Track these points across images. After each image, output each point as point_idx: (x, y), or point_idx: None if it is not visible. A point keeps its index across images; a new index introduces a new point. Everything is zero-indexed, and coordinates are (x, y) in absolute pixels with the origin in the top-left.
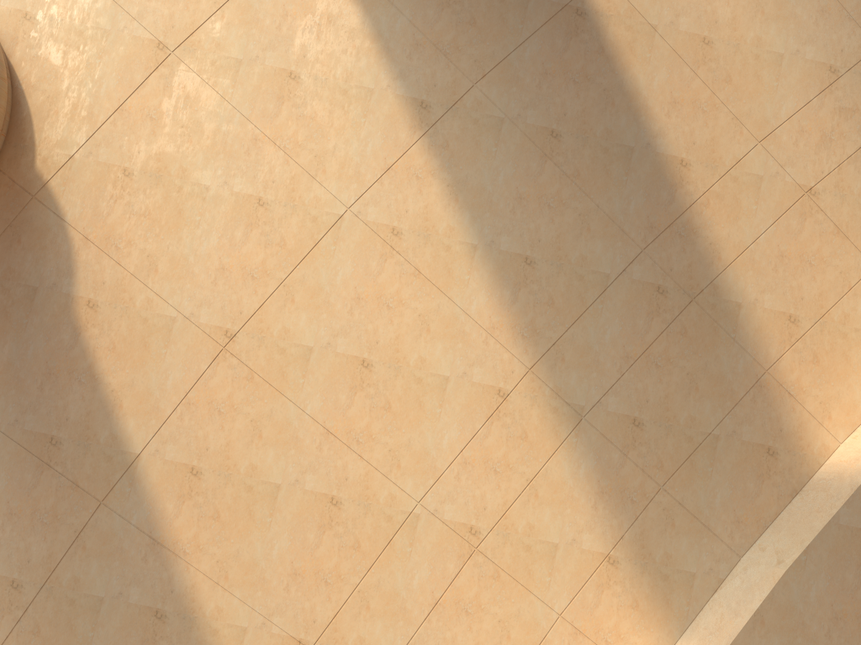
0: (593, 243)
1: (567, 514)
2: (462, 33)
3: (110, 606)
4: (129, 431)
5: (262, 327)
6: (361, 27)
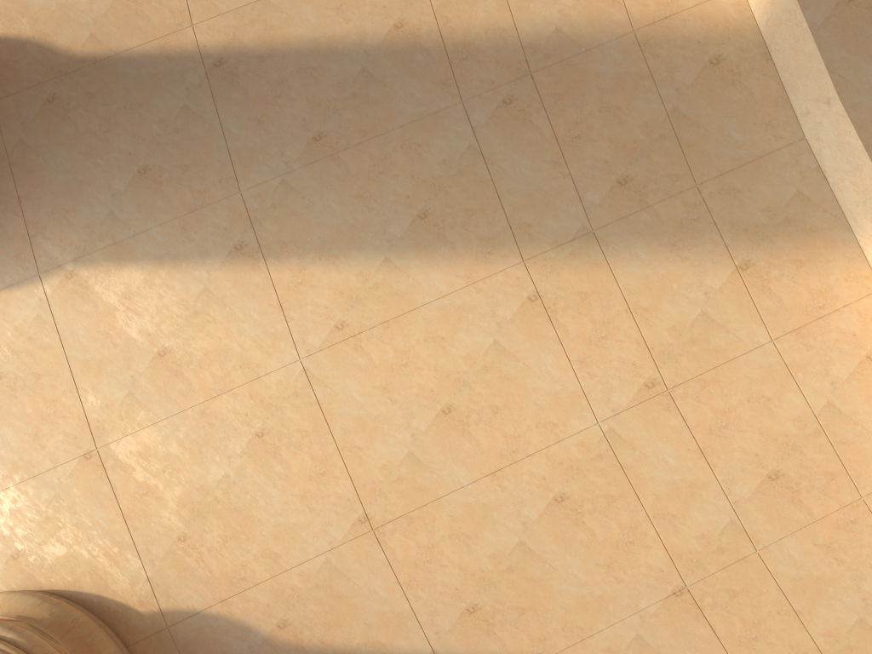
0: (434, 147)
1: (678, 288)
2: (190, 181)
3: None
4: (408, 647)
5: (371, 487)
6: (145, 271)
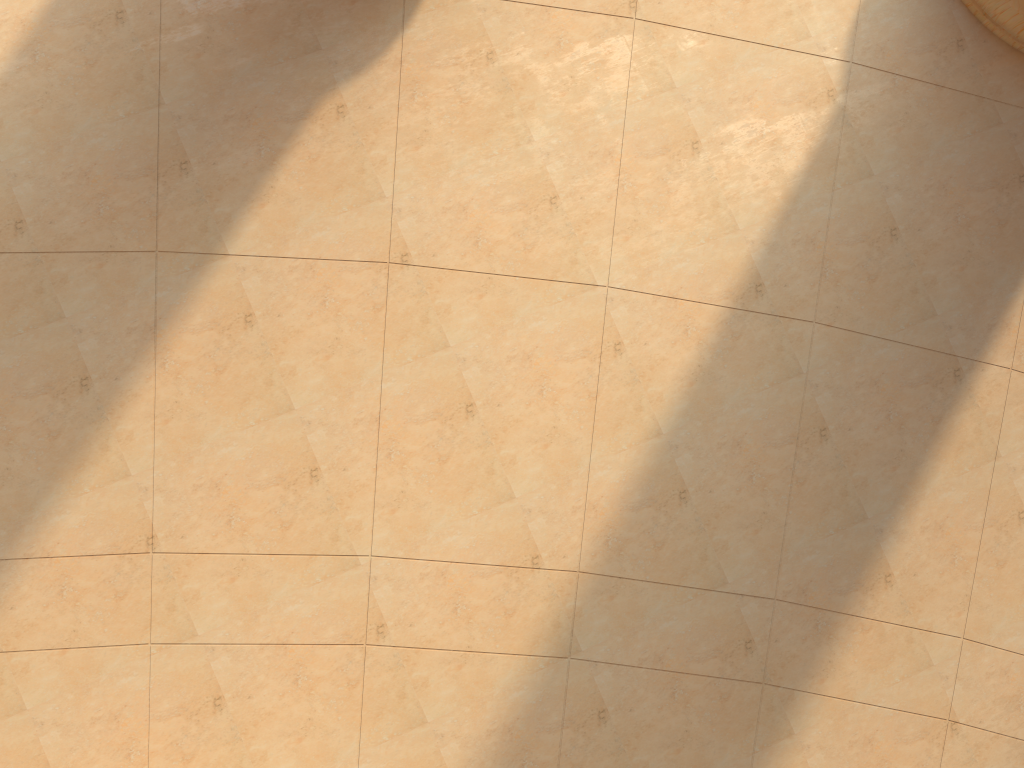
0: (745, 546)
1: (463, 711)
2: (855, 276)
3: (60, 330)
4: (244, 230)
5: (434, 286)
6: (789, 176)
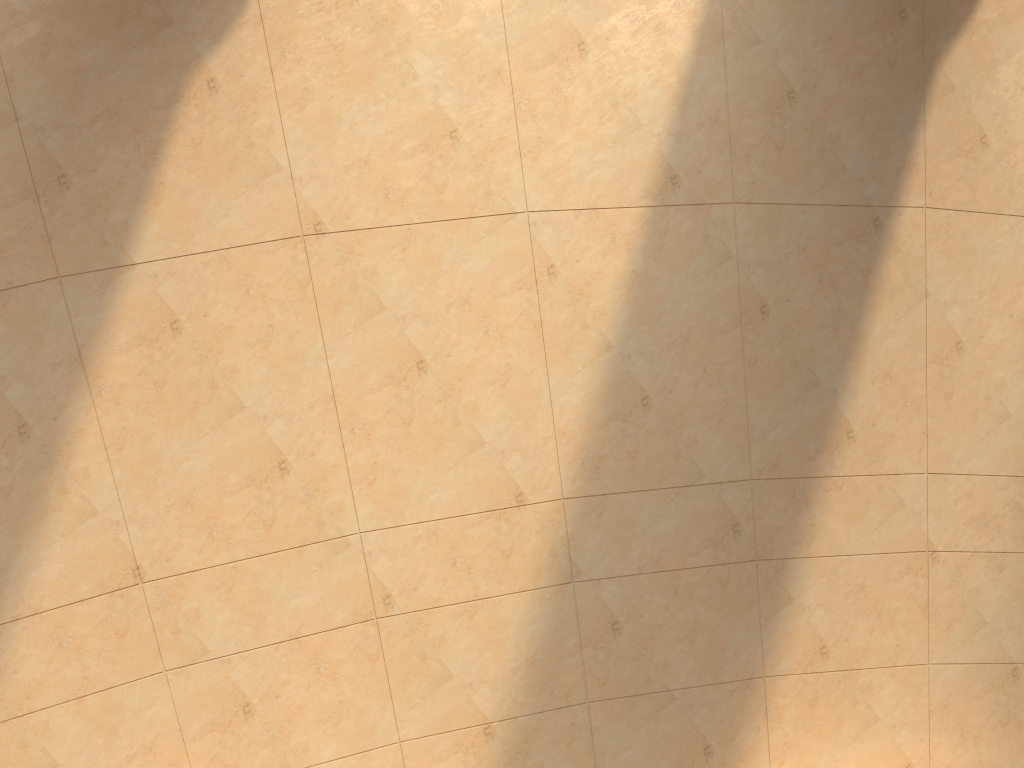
0: (713, 436)
1: (485, 657)
2: (763, 148)
3: None
4: (145, 234)
5: (355, 249)
6: (680, 60)
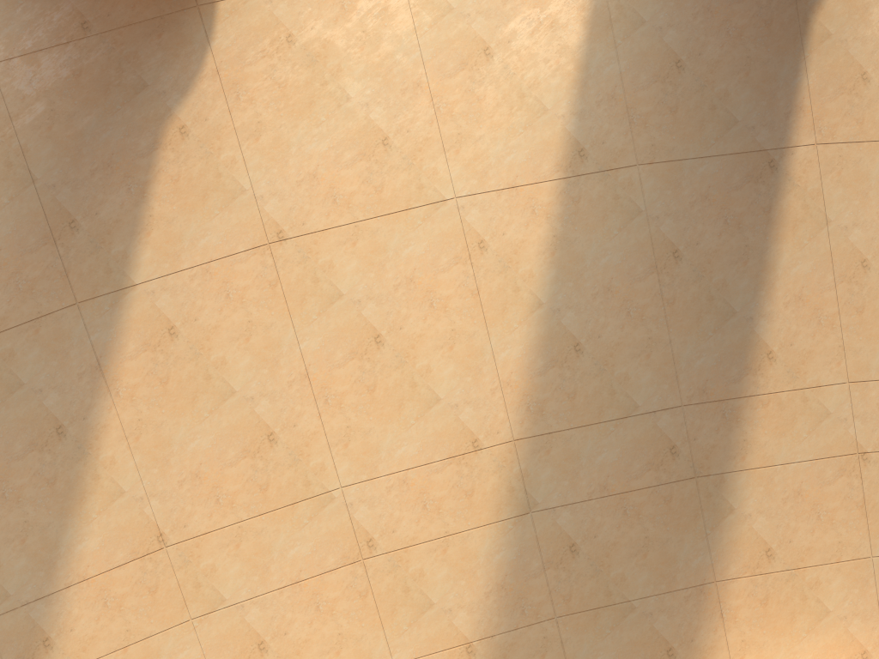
0: (643, 371)
1: (460, 585)
2: (658, 113)
3: (24, 395)
4: (141, 259)
5: (313, 249)
6: (575, 49)
